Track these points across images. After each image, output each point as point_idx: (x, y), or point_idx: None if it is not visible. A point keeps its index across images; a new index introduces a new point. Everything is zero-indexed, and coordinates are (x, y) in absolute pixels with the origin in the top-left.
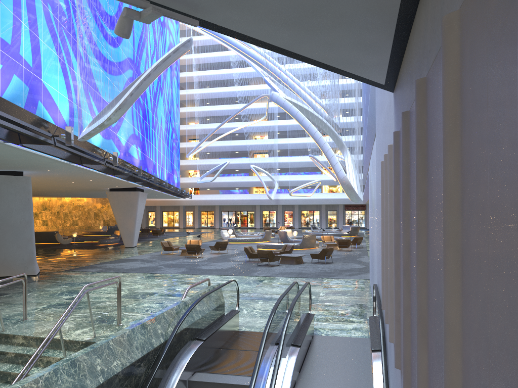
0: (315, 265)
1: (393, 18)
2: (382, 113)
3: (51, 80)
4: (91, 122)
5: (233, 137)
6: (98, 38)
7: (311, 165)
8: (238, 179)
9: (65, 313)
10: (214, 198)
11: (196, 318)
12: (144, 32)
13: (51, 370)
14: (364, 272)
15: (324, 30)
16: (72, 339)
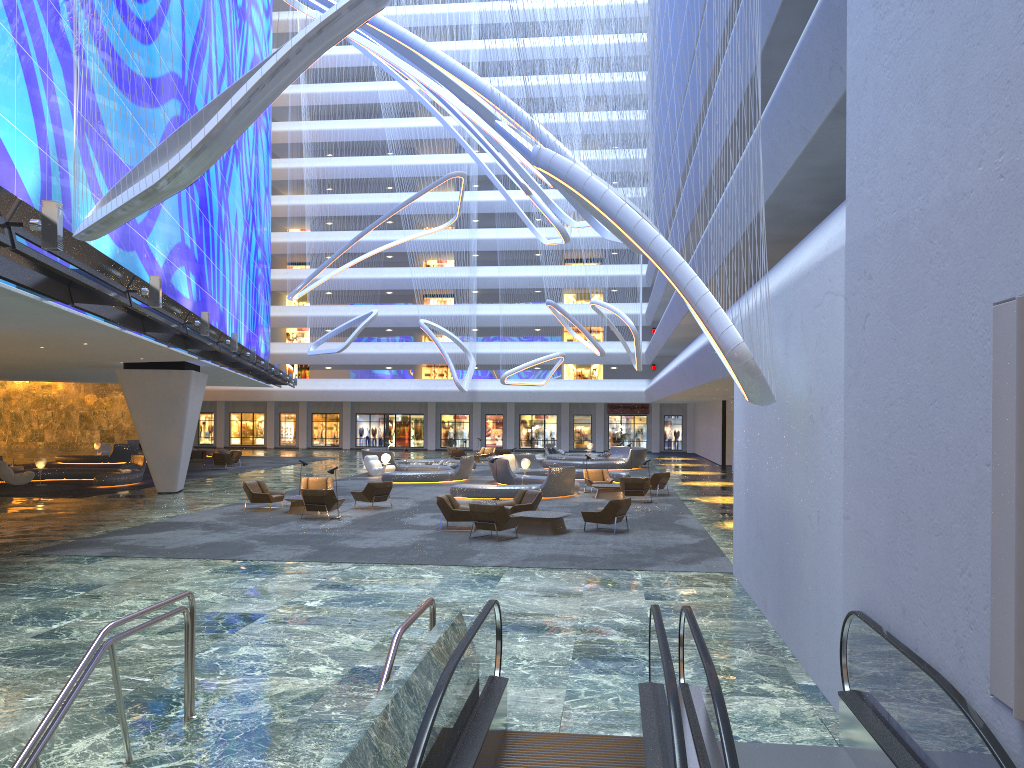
0: (596, 538)
1: None
2: (983, 167)
3: None
4: (109, 194)
5: (383, 262)
6: (109, 16)
7: (544, 323)
8: (392, 347)
9: (52, 714)
10: (341, 387)
11: (442, 728)
12: (206, 21)
13: None
14: (710, 554)
15: None
16: None
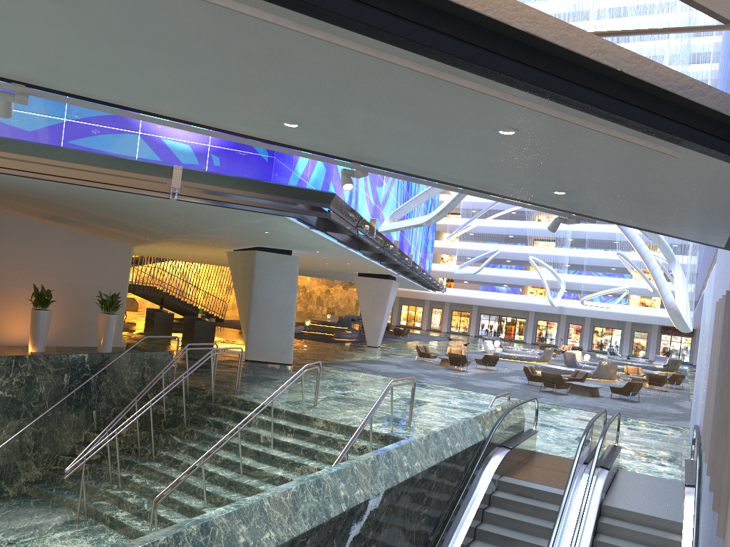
0: (615, 402)
1: (729, 227)
2: (724, 252)
3: None
4: (393, 214)
5: (509, 216)
6: None
7: (617, 265)
8: (509, 273)
9: (376, 404)
10: (472, 296)
11: (505, 426)
12: None
13: (425, 435)
14: (682, 419)
15: (678, 226)
16: (372, 430)
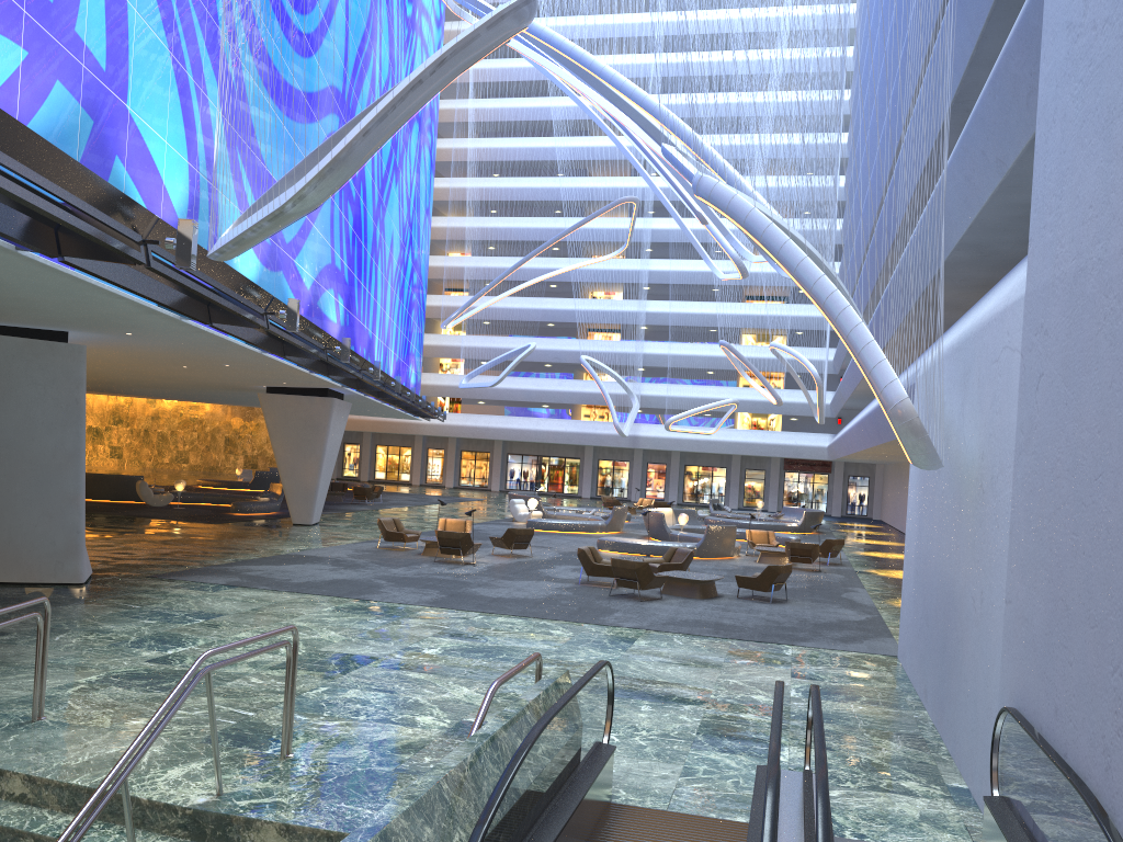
0: (748, 606)
1: None
2: None
3: (151, 111)
4: (245, 214)
5: (546, 291)
6: (269, 28)
7: (717, 366)
8: (550, 384)
9: (143, 737)
10: (493, 425)
11: (525, 789)
12: (371, 33)
13: None
14: (875, 634)
15: None
16: (158, 800)
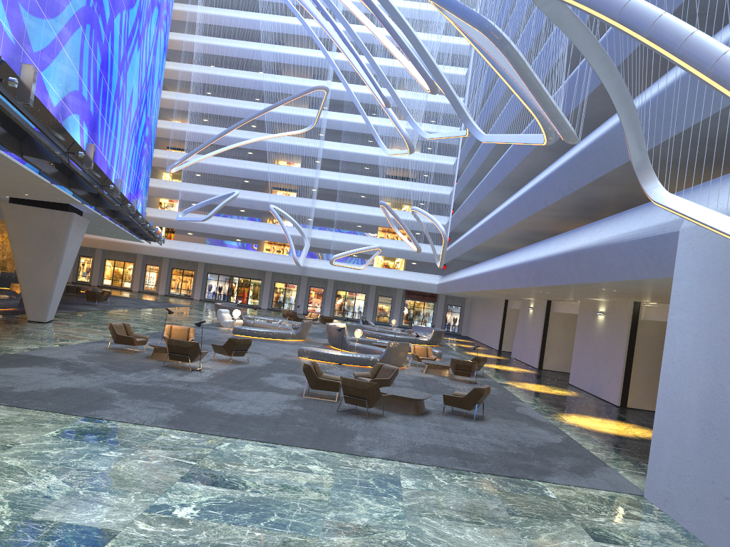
0: (461, 425)
1: None
2: None
3: None
4: None
5: (244, 156)
6: None
7: (366, 222)
8: (244, 224)
9: None
10: (199, 250)
11: None
12: None
13: None
14: (592, 462)
15: None
16: None
